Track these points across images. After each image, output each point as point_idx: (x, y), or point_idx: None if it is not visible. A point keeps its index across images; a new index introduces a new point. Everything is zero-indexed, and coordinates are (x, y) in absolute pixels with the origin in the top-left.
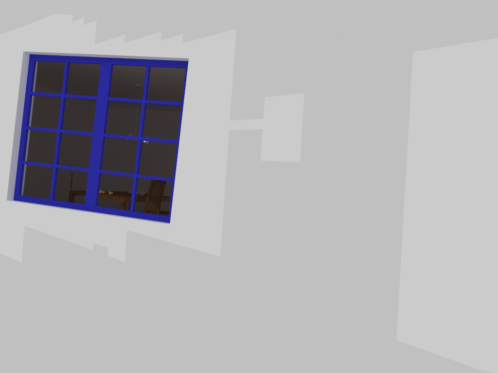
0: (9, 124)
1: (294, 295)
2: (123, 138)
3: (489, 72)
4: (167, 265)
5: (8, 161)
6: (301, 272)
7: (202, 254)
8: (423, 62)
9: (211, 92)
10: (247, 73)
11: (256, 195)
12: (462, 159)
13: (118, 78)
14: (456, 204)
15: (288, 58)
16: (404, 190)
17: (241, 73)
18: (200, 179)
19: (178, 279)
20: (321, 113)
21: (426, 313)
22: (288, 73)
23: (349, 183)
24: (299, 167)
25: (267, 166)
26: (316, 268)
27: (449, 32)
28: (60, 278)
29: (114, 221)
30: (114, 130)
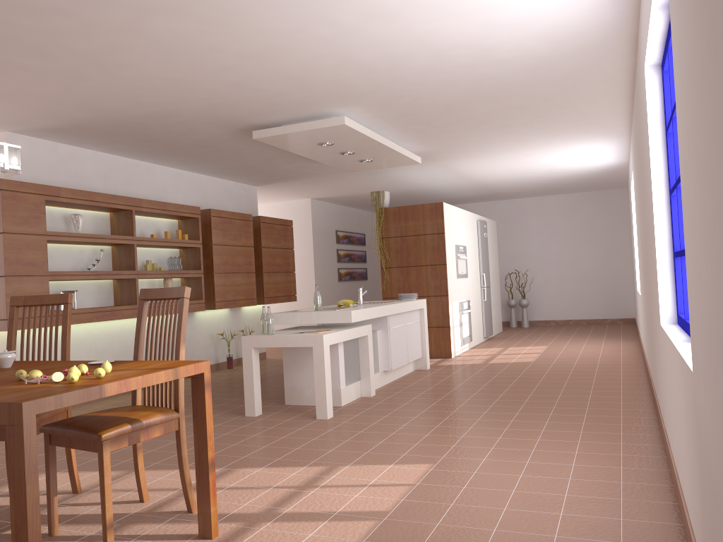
0: None
1: None
2: None
3: None
4: None
5: None
6: None
7: None
8: None
9: None
10: None
11: None
12: None
13: None
14: None
15: None
16: None
17: None
18: None
19: None
20: None
21: None
22: None
23: None
24: None
25: None
26: None
27: None
28: None
29: None
30: None
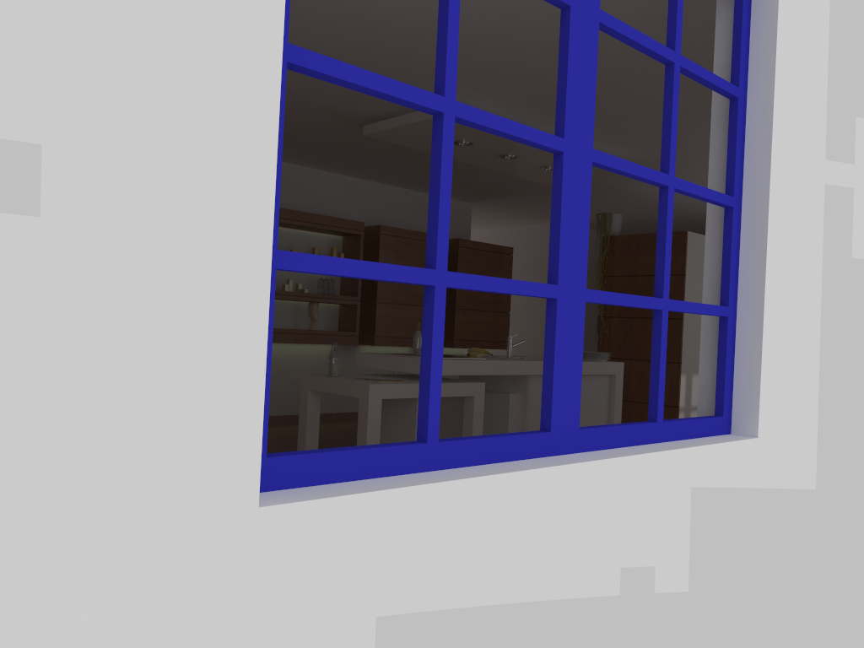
0: (248, 9)
1: None
2: (639, 176)
3: None
4: (755, 554)
5: (252, 256)
6: None
7: (796, 495)
8: None
9: (806, 79)
10: (841, 53)
11: (847, 335)
12: None
13: None
14: None
15: None
16: None
17: (835, 48)
18: (794, 307)
19: (770, 579)
20: None
21: None
22: None
23: None
24: None
25: (856, 271)
26: None
27: None
28: None
29: (664, 470)
30: None
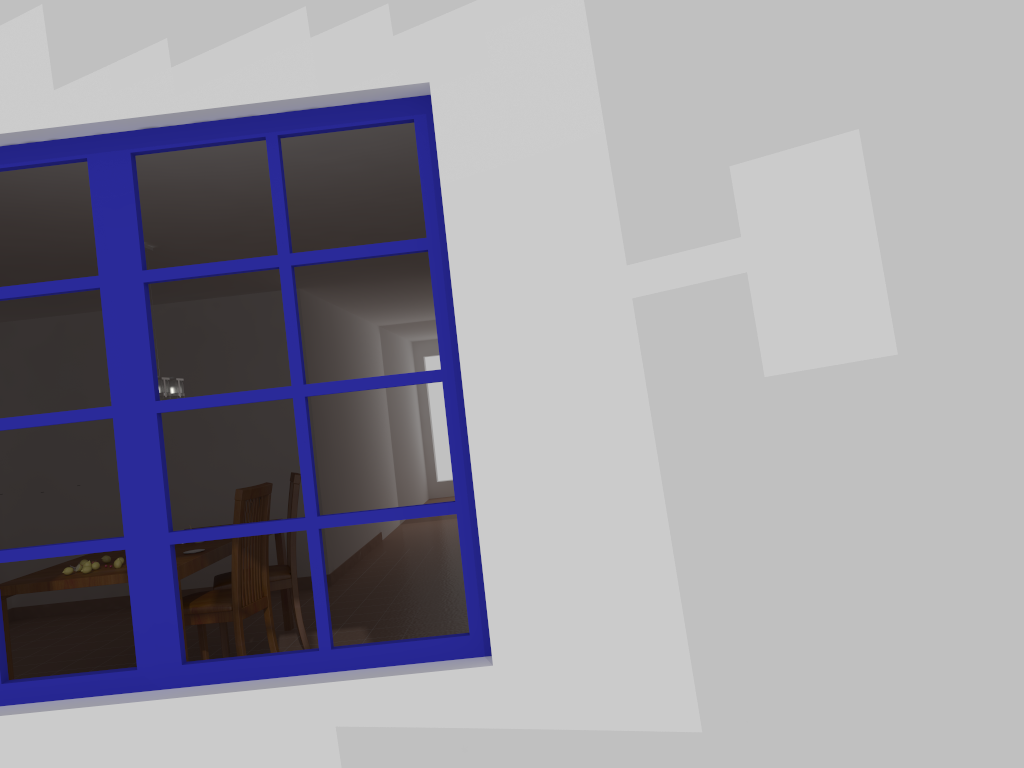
0: None
1: None
2: (237, 403)
3: None
4: None
5: None
6: (990, 712)
7: (635, 739)
8: None
9: (537, 182)
10: (652, 98)
11: (777, 495)
12: None
13: (65, 231)
14: None
15: (777, 25)
16: None
17: (629, 100)
18: (569, 486)
19: None
20: (929, 184)
21: None
22: (790, 73)
23: None
24: (901, 372)
25: (793, 392)
26: None
27: None
28: None
29: (276, 708)
30: (46, 378)
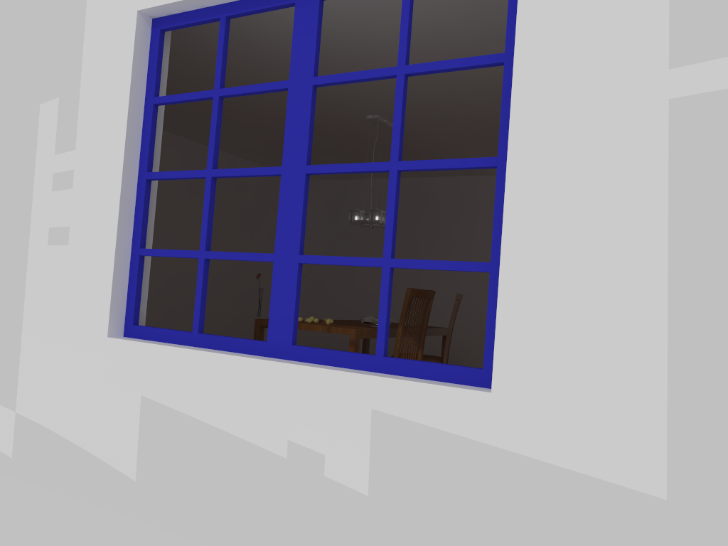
0: (113, 170)
1: None
2: (353, 171)
3: None
4: (489, 515)
5: (109, 251)
6: None
7: (600, 487)
8: None
9: None
10: None
11: None
12: None
13: (337, 106)
14: None
15: None
16: None
17: None
18: (580, 258)
19: None
20: None
21: None
22: None
23: None
24: None
25: None
26: None
27: None
28: (214, 525)
29: (336, 385)
30: (332, 218)
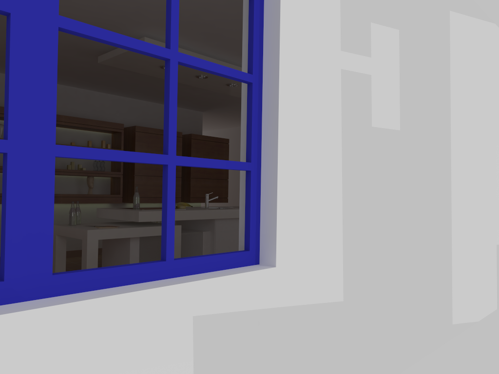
0: None
1: (403, 318)
2: (130, 47)
3: (473, 49)
4: (278, 360)
5: None
6: (406, 284)
7: (323, 307)
8: (453, 25)
9: None
10: None
11: (370, 183)
12: (468, 130)
13: None
14: (467, 174)
15: None
16: (451, 163)
17: None
18: (313, 162)
19: None
20: (410, 63)
21: (461, 286)
22: None
23: (428, 158)
24: (400, 138)
25: (377, 136)
26: (415, 273)
27: (461, 0)
28: None
29: (155, 305)
30: None
